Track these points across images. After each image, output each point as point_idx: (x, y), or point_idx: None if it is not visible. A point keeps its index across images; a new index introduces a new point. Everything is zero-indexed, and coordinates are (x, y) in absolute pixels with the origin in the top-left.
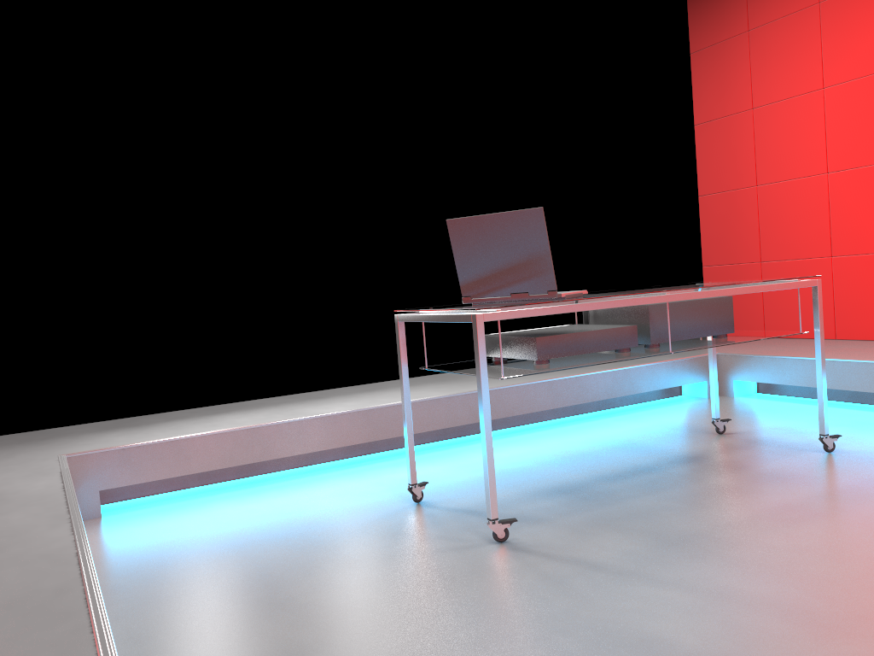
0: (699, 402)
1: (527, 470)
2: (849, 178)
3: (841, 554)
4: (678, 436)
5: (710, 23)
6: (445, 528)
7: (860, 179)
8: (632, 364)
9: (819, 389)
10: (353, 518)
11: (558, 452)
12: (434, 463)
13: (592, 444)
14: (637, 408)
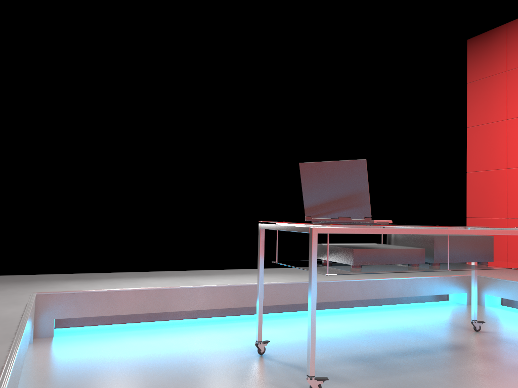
0: (460, 307)
1: (339, 340)
2: None
3: None
4: (446, 329)
5: (481, 65)
6: (276, 377)
7: None
8: (416, 275)
9: None
10: (215, 360)
11: (362, 330)
12: (276, 327)
13: (386, 327)
14: (417, 306)
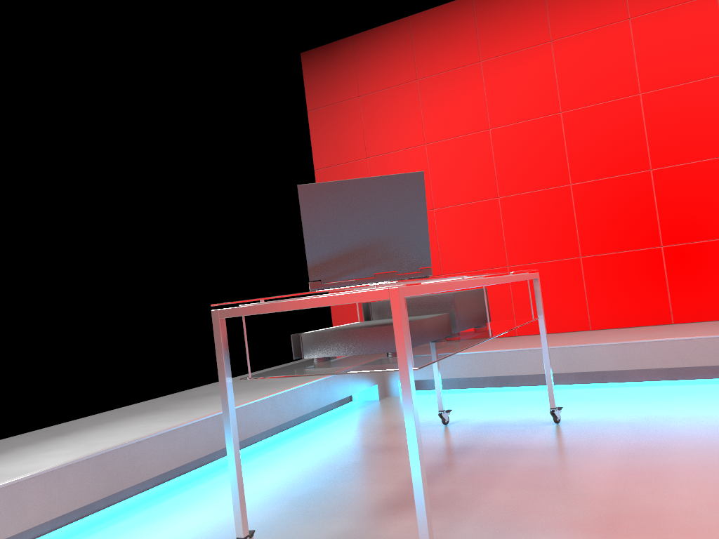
0: (378, 404)
1: (322, 492)
2: (451, 213)
3: None
4: None
5: (325, 88)
6: None
7: (460, 214)
8: None
9: (547, 367)
10: None
11: (324, 467)
12: (194, 508)
13: (346, 454)
14: (331, 417)
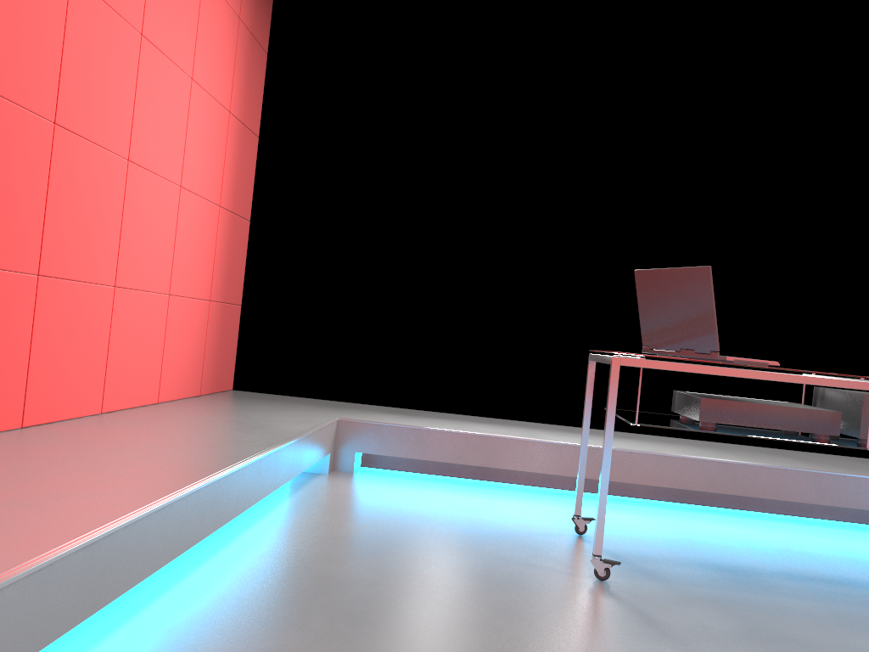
0: None
1: (720, 545)
2: None
3: None
4: None
5: None
6: (571, 556)
7: None
8: None
9: None
10: (513, 527)
11: (779, 543)
12: (642, 515)
13: (829, 549)
14: None
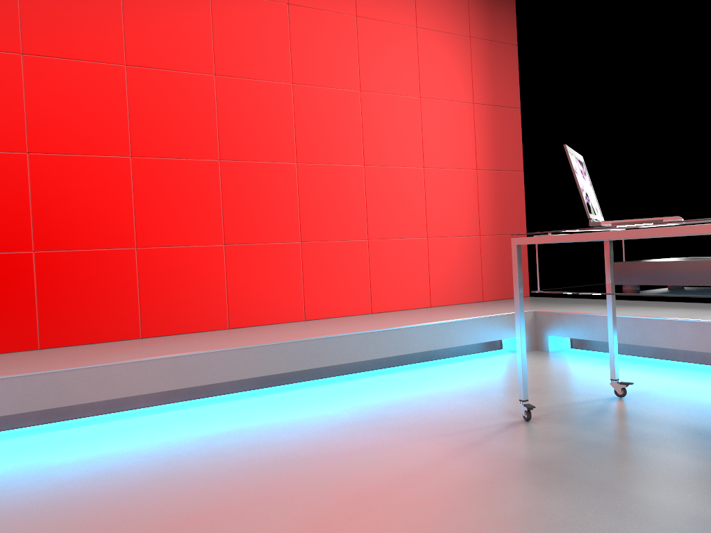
0: None
1: None
2: None
3: (522, 525)
4: None
5: None
6: (555, 407)
7: None
8: None
9: None
10: (570, 388)
11: None
12: None
13: None
14: None
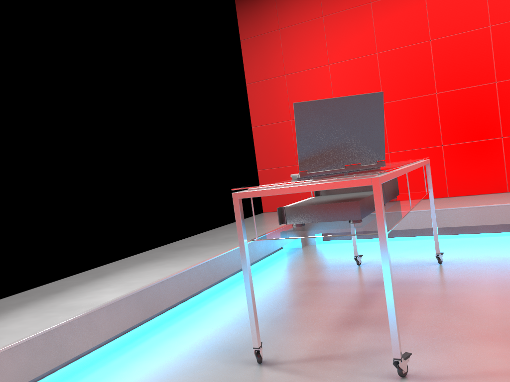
0: (303, 250)
1: (290, 314)
2: None
3: None
4: (338, 271)
5: (253, 23)
6: (332, 379)
7: None
8: (268, 230)
9: (434, 225)
10: None
11: (284, 296)
12: (203, 326)
13: (296, 287)
14: (272, 260)
